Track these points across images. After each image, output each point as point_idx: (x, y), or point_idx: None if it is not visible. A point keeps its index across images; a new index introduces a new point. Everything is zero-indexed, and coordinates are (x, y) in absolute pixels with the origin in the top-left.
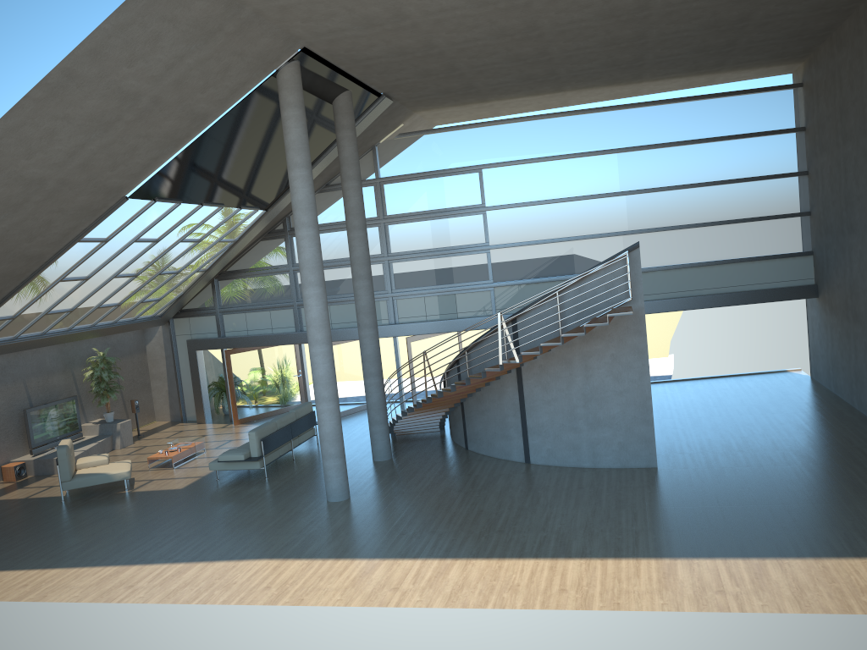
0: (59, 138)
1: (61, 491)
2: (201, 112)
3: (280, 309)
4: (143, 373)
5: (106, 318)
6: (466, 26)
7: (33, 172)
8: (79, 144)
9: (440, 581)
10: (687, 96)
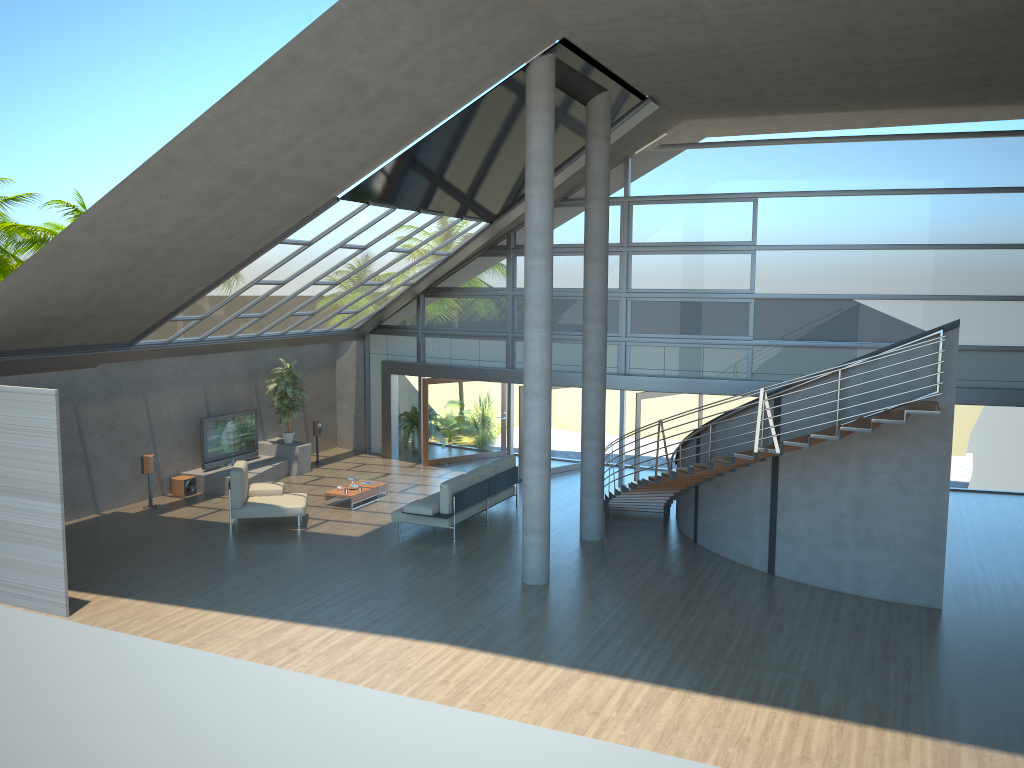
0: (274, 128)
1: (230, 518)
2: (433, 107)
3: (491, 339)
4: (329, 391)
5: (297, 327)
6: (769, 25)
7: (241, 164)
8: (294, 136)
9: (651, 714)
10: None
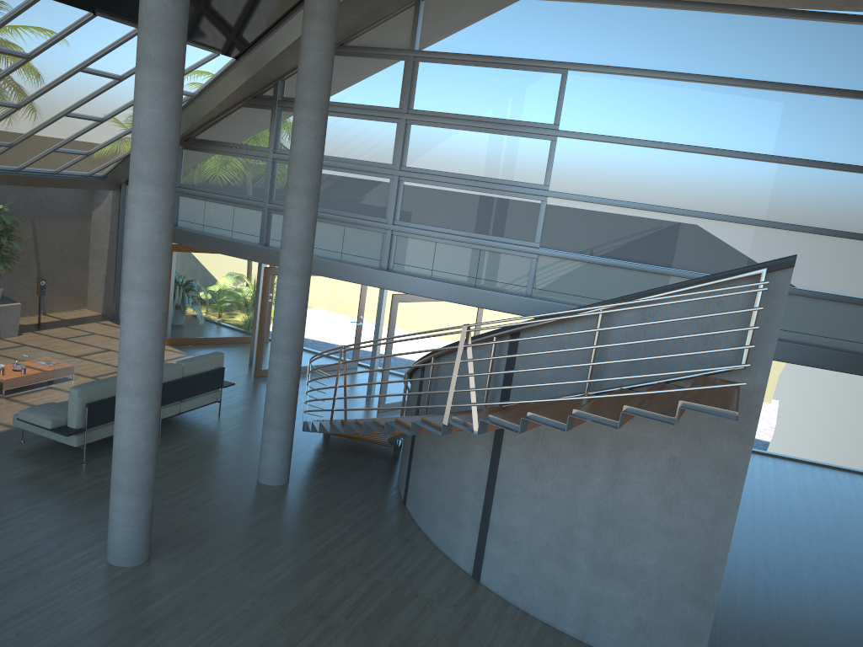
0: None
1: None
2: None
3: (247, 208)
4: (80, 246)
5: None
6: None
7: None
8: None
9: None
10: None
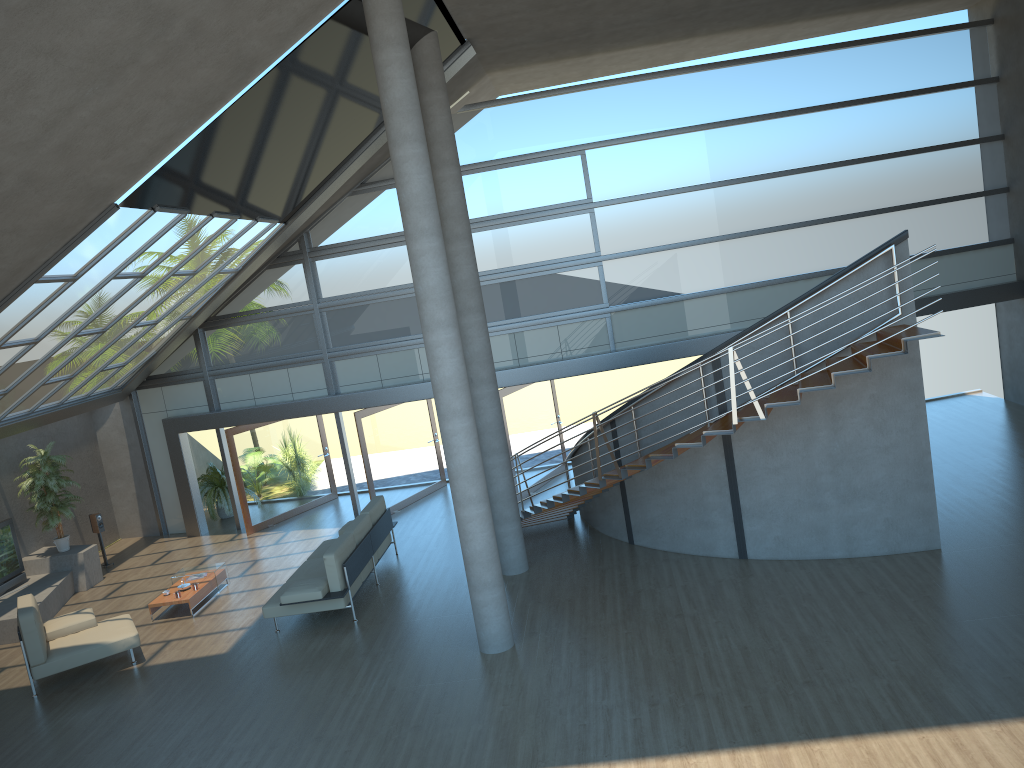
0: (36, 93)
1: (30, 680)
2: (249, 55)
3: (303, 365)
4: (96, 472)
5: (50, 399)
6: None
7: None
8: (64, 106)
9: None
10: (852, 41)
